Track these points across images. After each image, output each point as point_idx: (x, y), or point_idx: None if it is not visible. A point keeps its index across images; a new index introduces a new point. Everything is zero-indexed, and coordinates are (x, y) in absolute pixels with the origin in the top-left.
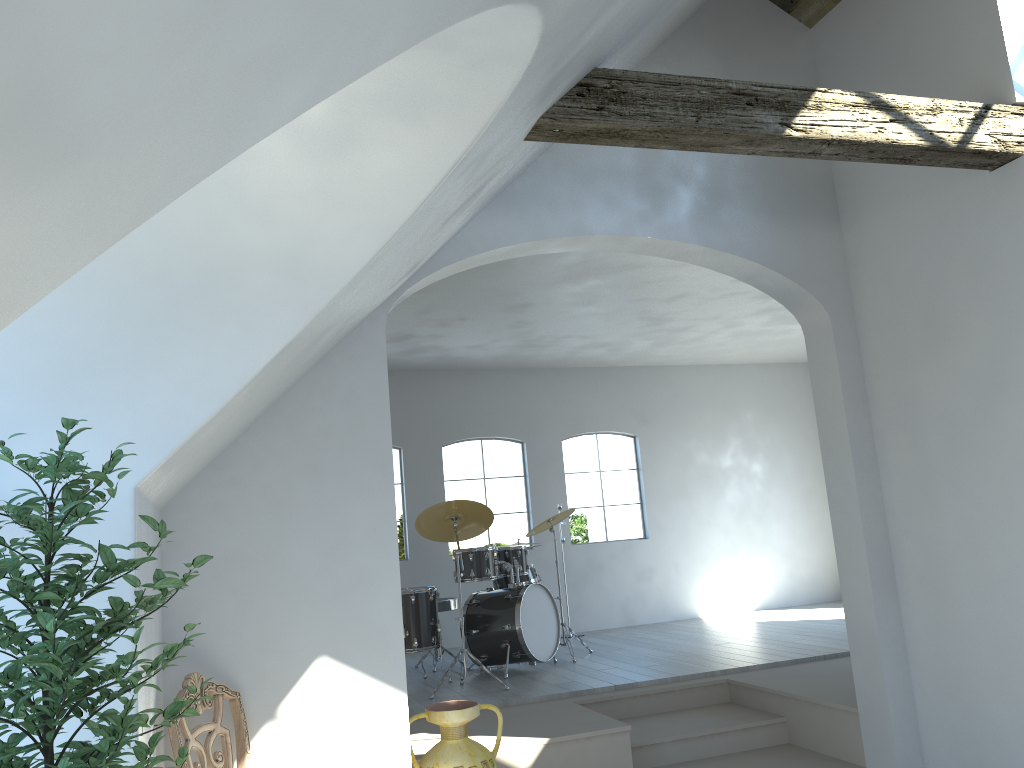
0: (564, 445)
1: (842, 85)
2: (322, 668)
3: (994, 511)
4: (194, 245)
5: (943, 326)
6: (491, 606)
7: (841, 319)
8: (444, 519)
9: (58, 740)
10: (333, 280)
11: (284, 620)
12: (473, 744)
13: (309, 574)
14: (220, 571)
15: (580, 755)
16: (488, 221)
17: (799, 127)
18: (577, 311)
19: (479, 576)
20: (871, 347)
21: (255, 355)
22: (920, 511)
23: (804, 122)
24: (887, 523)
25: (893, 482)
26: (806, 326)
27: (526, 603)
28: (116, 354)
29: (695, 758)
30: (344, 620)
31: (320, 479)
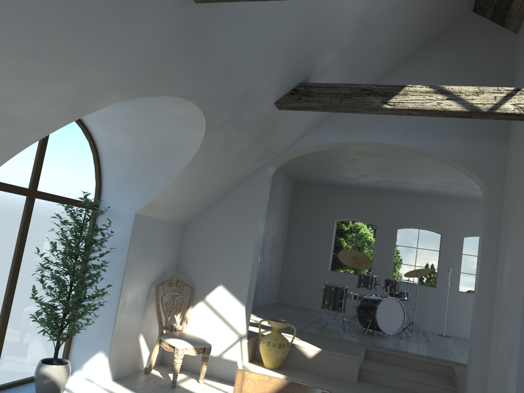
0: (466, 239)
1: (517, 66)
2: (220, 288)
3: (508, 301)
4: (148, 146)
5: (514, 201)
6: (369, 302)
7: (493, 191)
8: (351, 257)
9: (107, 274)
10: (186, 159)
11: (212, 269)
12: (280, 337)
13: (223, 256)
14: (197, 248)
15: (334, 361)
16: (315, 134)
17: (391, 103)
18: (440, 171)
19: (364, 287)
20: (503, 208)
21: (167, 179)
22: (499, 296)
23: (394, 101)
24: (494, 300)
25: (497, 279)
26: (482, 192)
27: (384, 305)
28: (135, 175)
29: (400, 388)
30: (230, 274)
31: (233, 224)
